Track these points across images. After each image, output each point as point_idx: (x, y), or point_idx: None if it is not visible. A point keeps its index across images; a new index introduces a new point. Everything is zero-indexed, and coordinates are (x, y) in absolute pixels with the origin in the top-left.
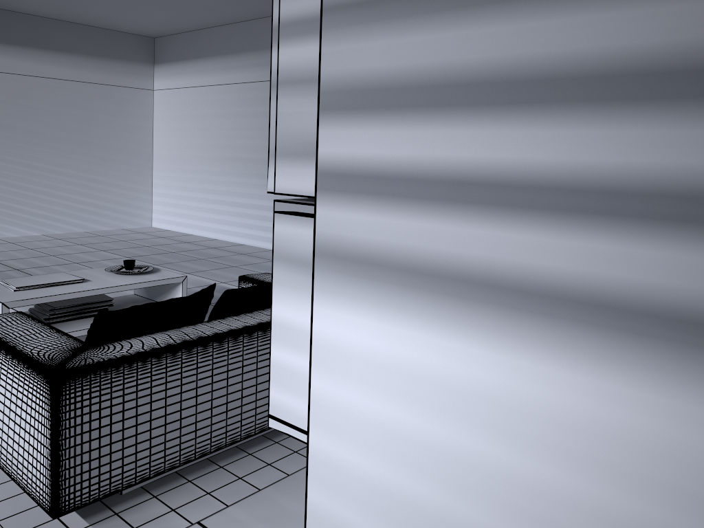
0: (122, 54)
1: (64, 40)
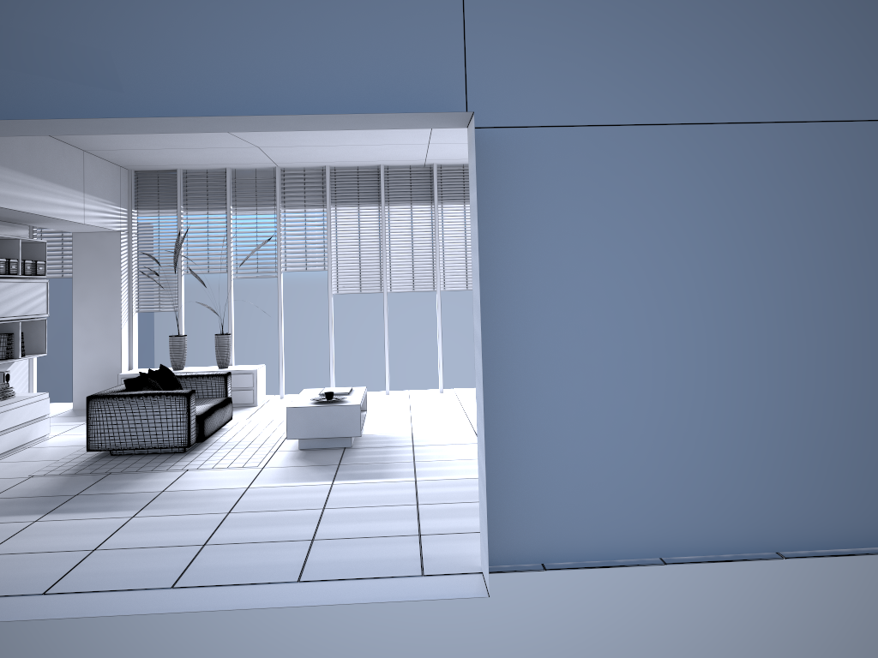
0: None
1: None
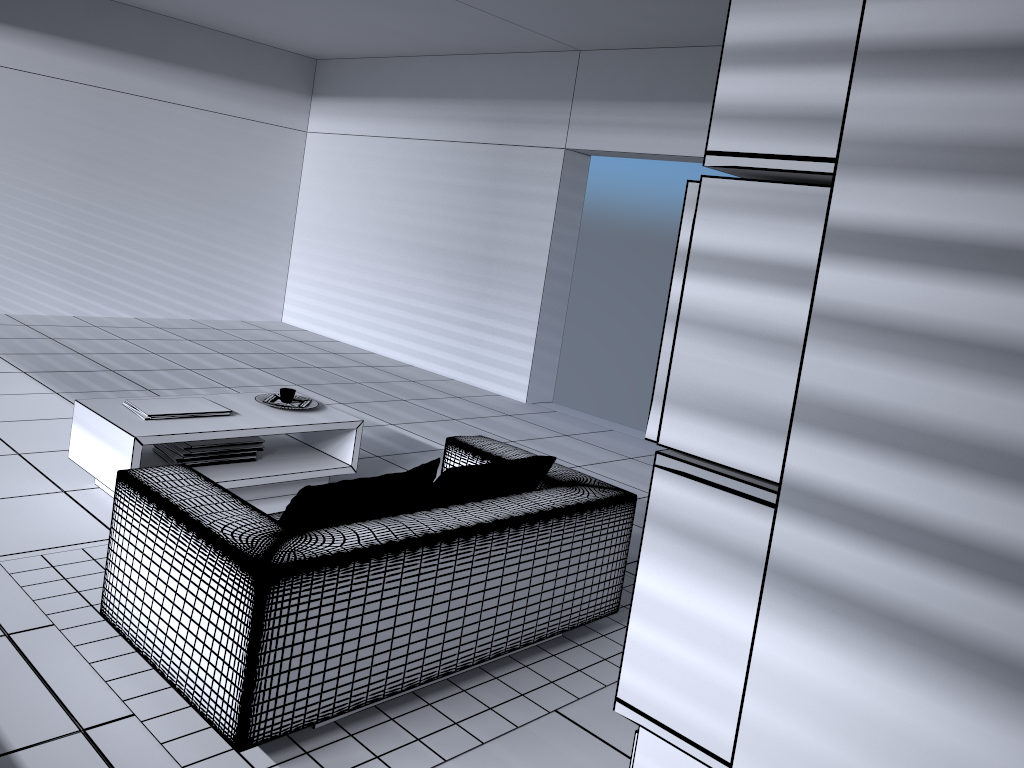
0: (270, 78)
1: (196, 53)
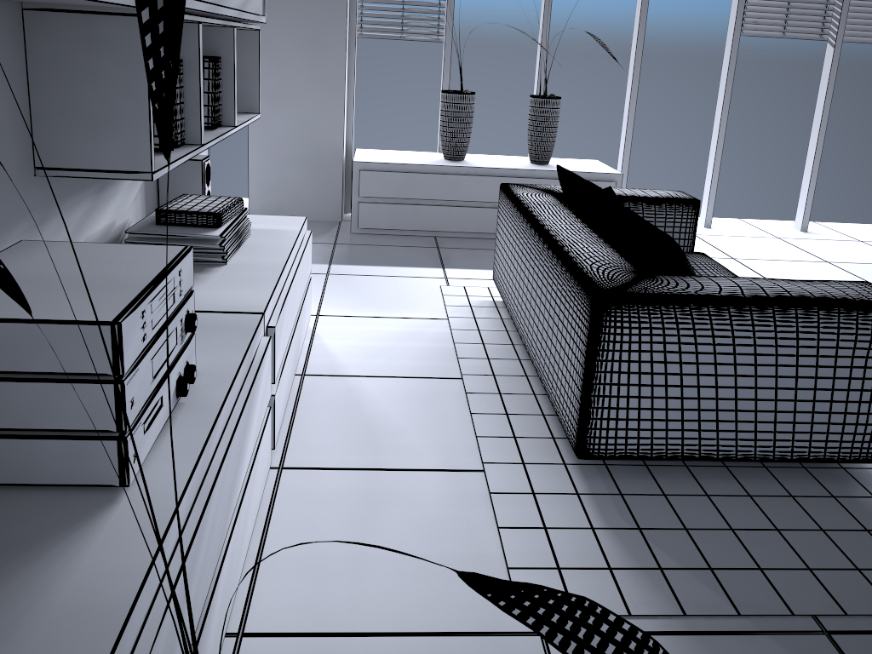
0: None
1: None
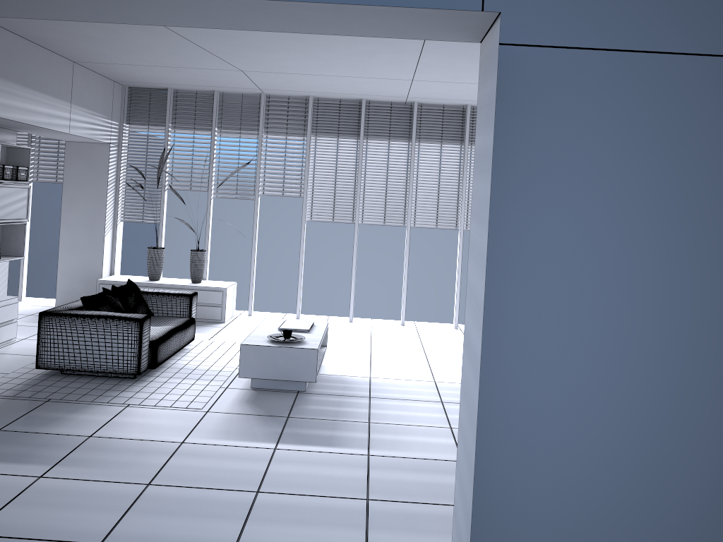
0: None
1: None
